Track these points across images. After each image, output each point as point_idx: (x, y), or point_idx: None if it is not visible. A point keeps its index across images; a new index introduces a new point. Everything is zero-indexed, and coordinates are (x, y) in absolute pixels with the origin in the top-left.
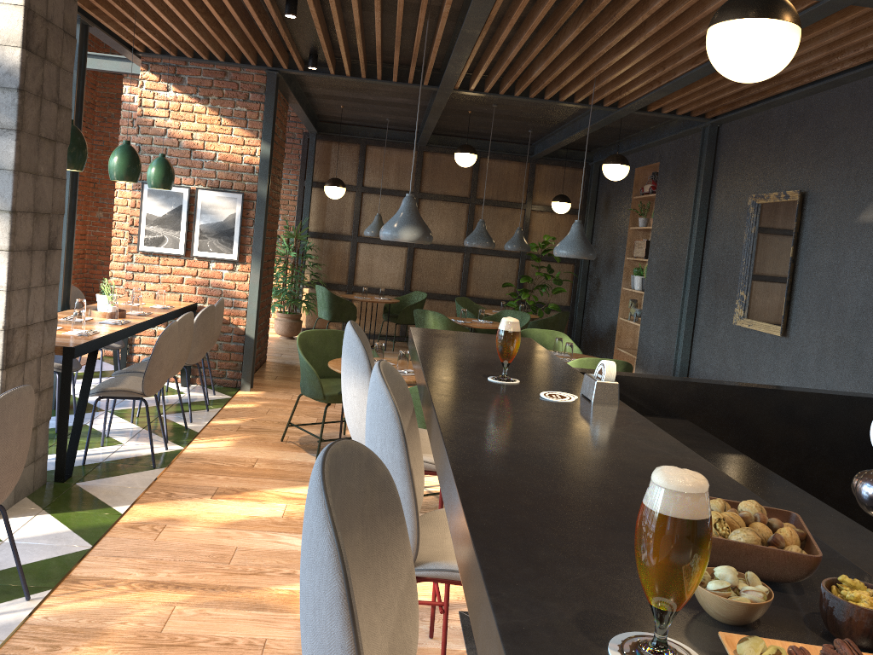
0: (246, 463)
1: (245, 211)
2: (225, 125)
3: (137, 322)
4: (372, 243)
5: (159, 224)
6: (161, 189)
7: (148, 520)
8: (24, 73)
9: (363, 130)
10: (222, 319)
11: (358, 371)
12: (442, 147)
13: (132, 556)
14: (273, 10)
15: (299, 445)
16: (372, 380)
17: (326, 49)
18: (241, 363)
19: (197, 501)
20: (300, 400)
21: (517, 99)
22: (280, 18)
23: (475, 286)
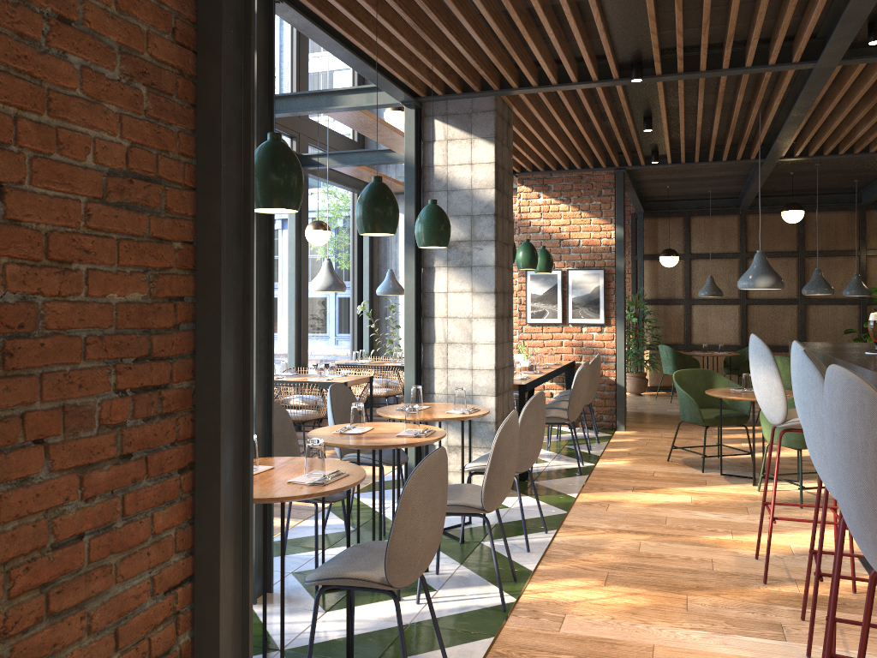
0: (647, 473)
1: (606, 283)
2: (584, 217)
3: (547, 372)
4: (705, 304)
5: (541, 301)
6: (540, 273)
7: (595, 501)
8: (496, 204)
9: (685, 203)
10: (600, 370)
11: (765, 363)
12: (764, 208)
13: (596, 517)
14: (632, 128)
15: (683, 463)
16: (794, 349)
17: (669, 147)
18: (614, 408)
19: (622, 492)
20: (669, 436)
21: (841, 156)
22: (635, 132)
23: (814, 336)
